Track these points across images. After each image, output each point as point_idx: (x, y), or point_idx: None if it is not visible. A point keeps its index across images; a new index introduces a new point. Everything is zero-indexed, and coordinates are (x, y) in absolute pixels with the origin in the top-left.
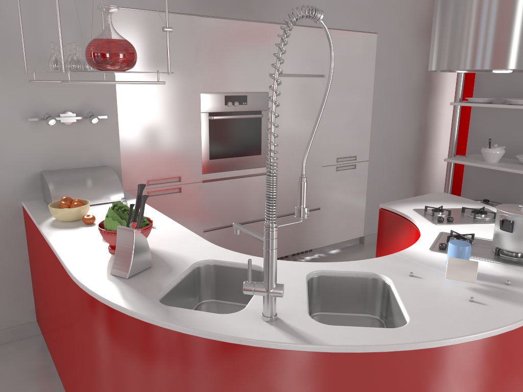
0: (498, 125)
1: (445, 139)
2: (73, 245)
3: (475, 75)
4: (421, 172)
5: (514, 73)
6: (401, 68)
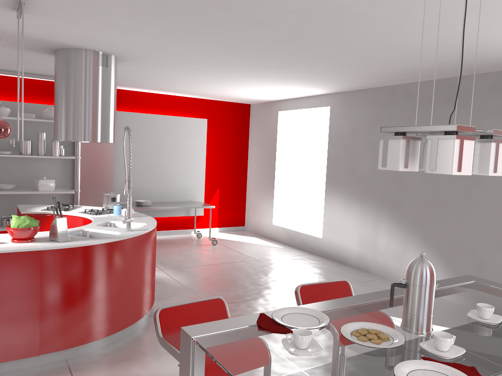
0: None
1: None
2: None
3: None
4: None
5: None
6: None
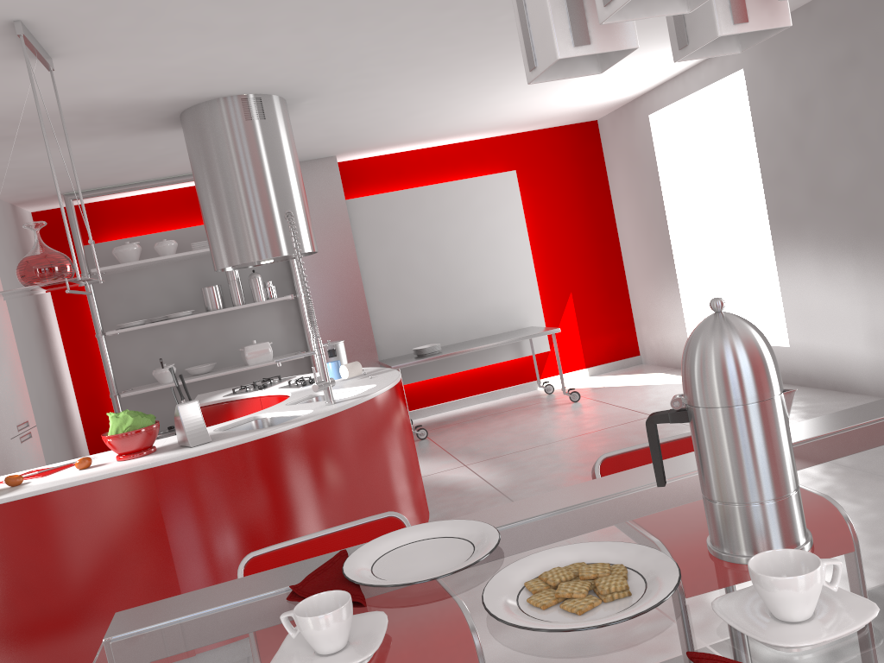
0: (142, 350)
1: (72, 390)
2: (83, 475)
3: (81, 309)
4: (70, 434)
5: (140, 295)
6: (23, 308)
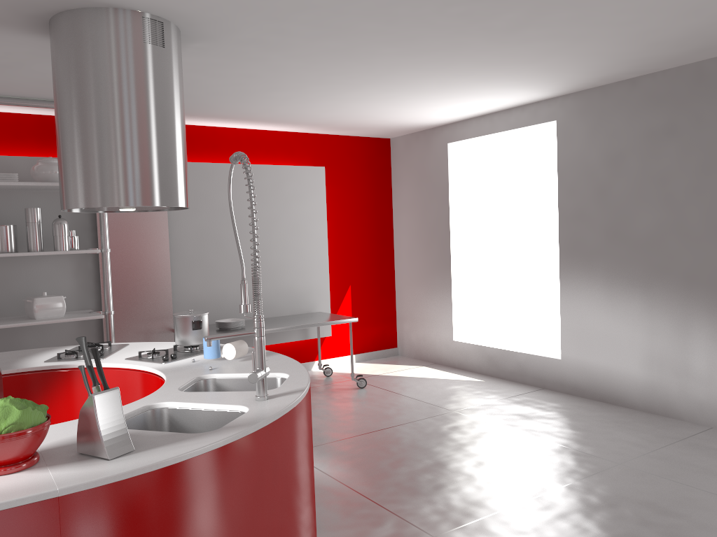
0: None
1: None
2: None
3: None
4: None
5: None
6: None
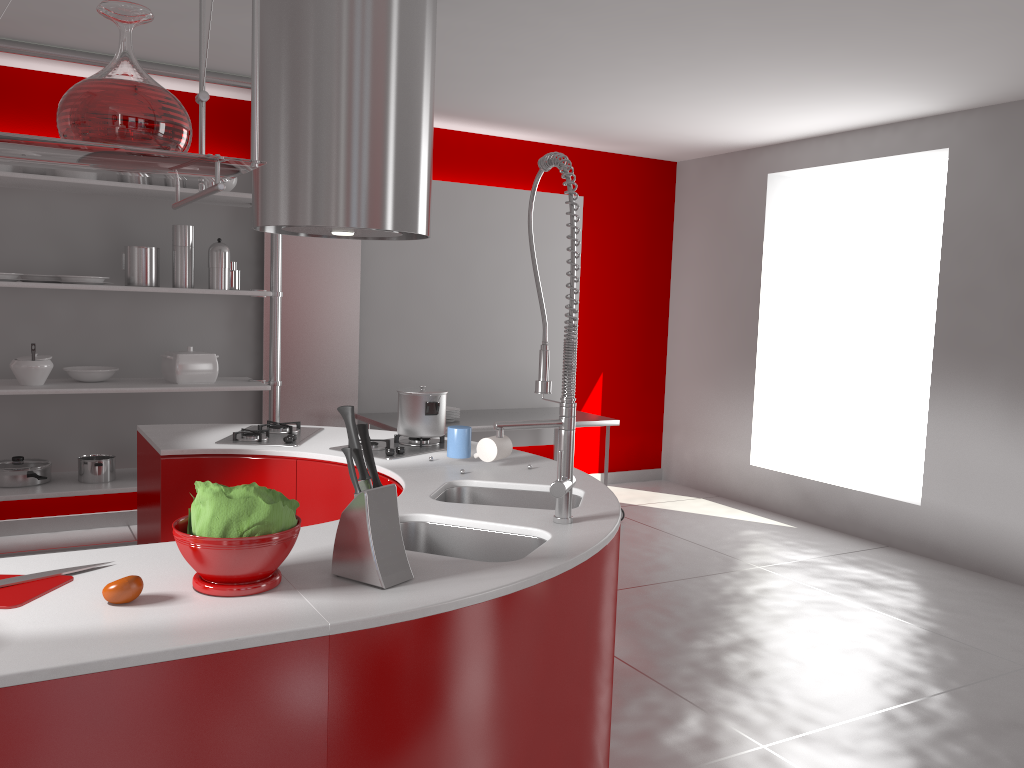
0: None
1: None
2: (155, 631)
3: None
4: None
5: (6, 232)
6: None
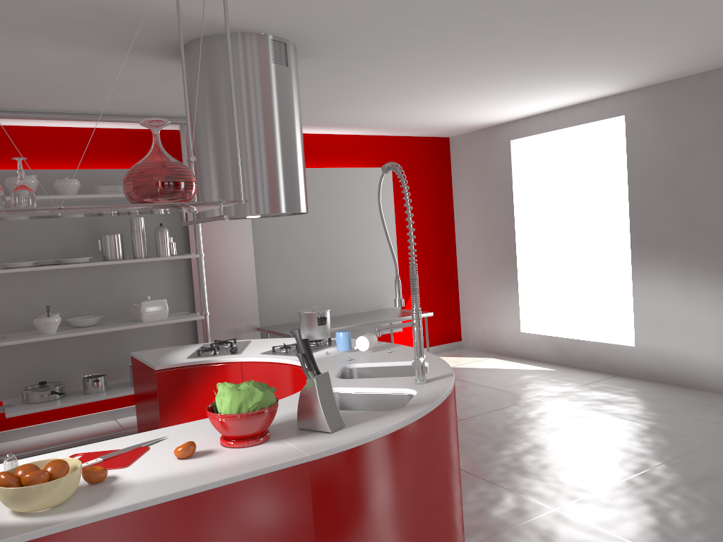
0: (14, 295)
1: None
2: (213, 470)
3: None
4: None
5: (20, 234)
6: None
